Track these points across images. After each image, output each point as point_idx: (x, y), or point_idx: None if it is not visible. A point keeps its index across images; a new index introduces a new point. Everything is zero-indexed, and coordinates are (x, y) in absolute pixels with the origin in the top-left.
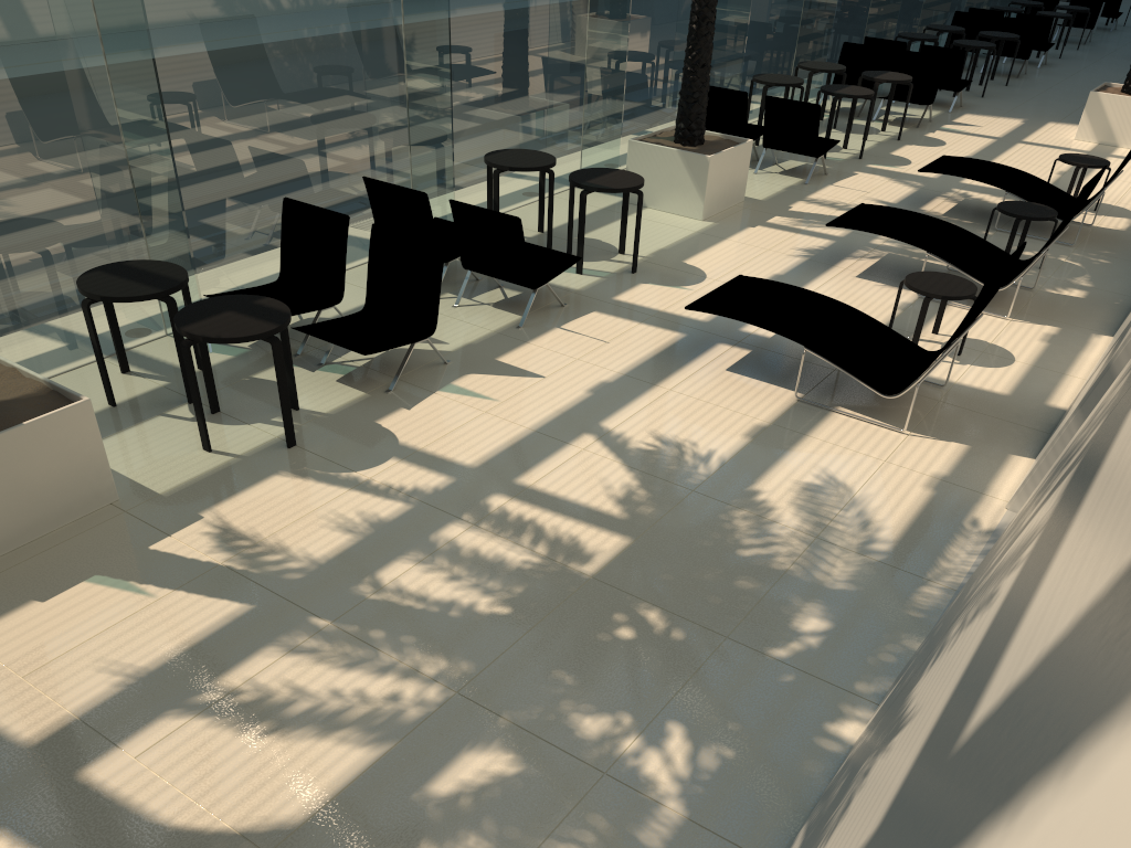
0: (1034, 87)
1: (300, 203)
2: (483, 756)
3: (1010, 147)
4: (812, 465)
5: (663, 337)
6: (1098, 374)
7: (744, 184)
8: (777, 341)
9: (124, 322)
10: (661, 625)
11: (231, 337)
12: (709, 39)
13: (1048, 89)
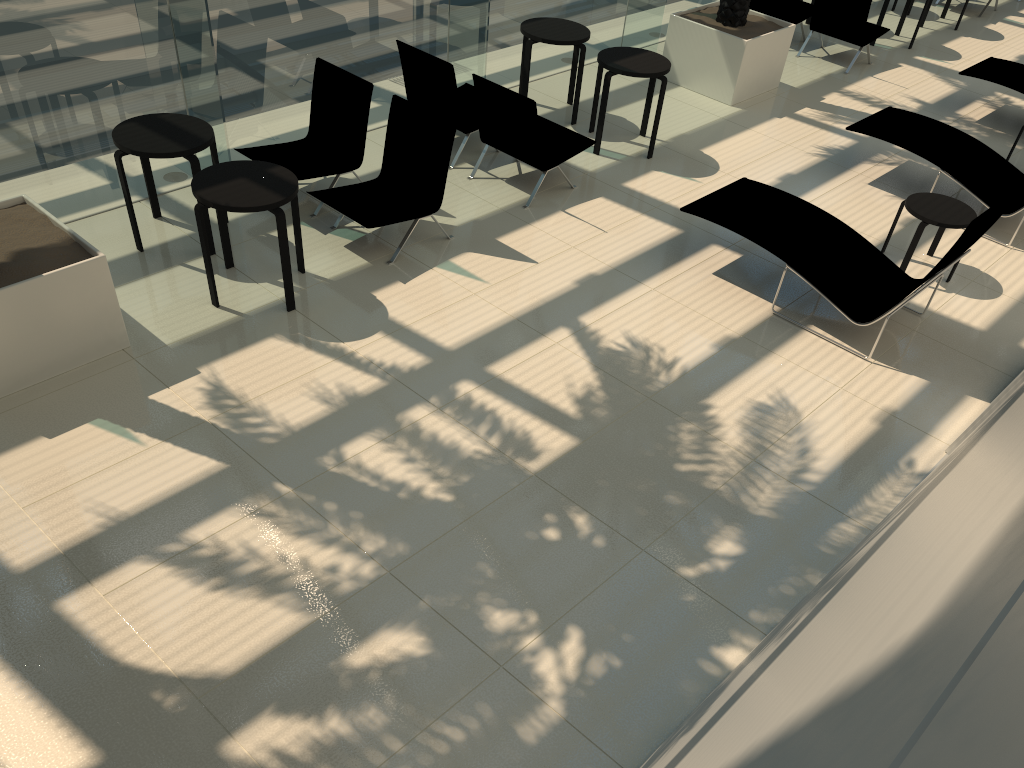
0: None
1: (331, 66)
2: (398, 636)
3: None
4: (769, 384)
5: (660, 232)
6: None
7: (781, 71)
8: None
9: (160, 168)
10: (585, 530)
11: (238, 206)
12: None
13: None
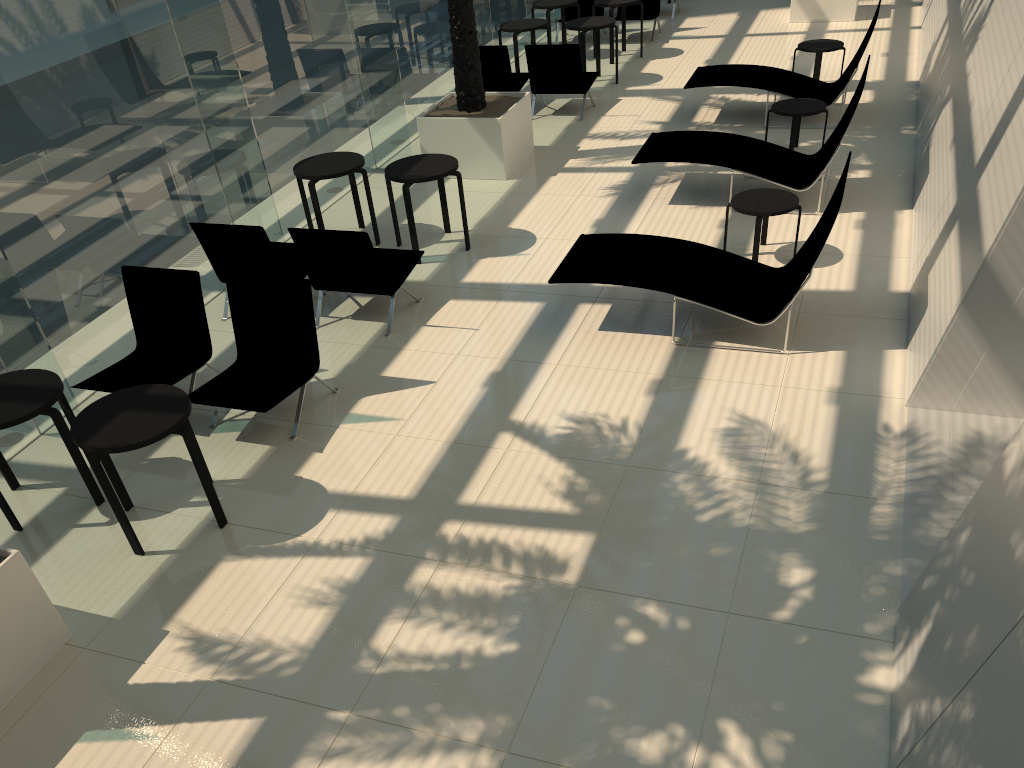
0: None
1: (141, 268)
2: None
3: (739, 42)
4: (720, 408)
5: (526, 310)
6: (967, 268)
7: (532, 135)
8: (630, 288)
9: None
10: (663, 618)
11: (141, 440)
12: (470, 5)
13: None
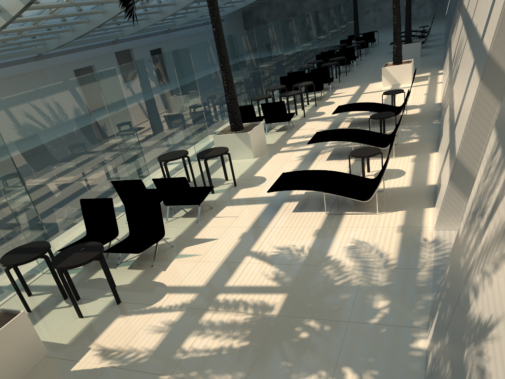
0: (357, 73)
1: (88, 199)
2: None
3: (359, 96)
4: (347, 238)
5: (260, 207)
6: (451, 164)
7: (265, 139)
8: (307, 194)
9: (23, 274)
10: (317, 326)
11: (80, 263)
12: (233, 88)
13: (363, 72)
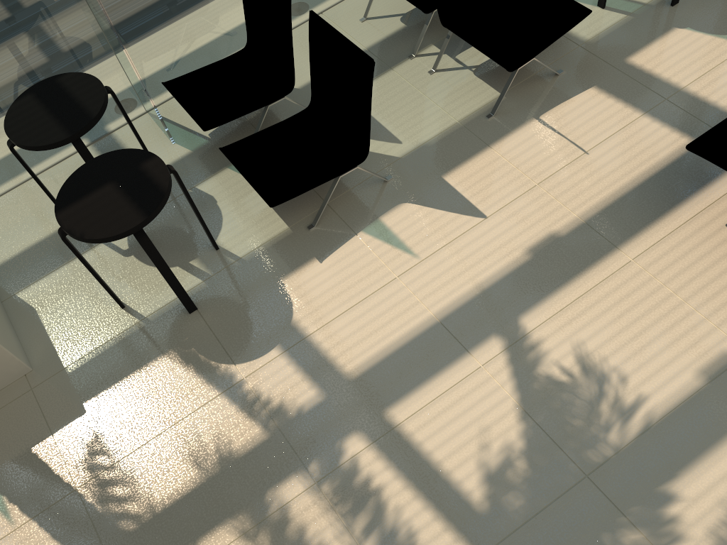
0: None
1: None
2: None
3: None
4: None
5: (663, 146)
6: None
7: None
8: None
9: None
10: None
11: (92, 238)
12: None
13: None
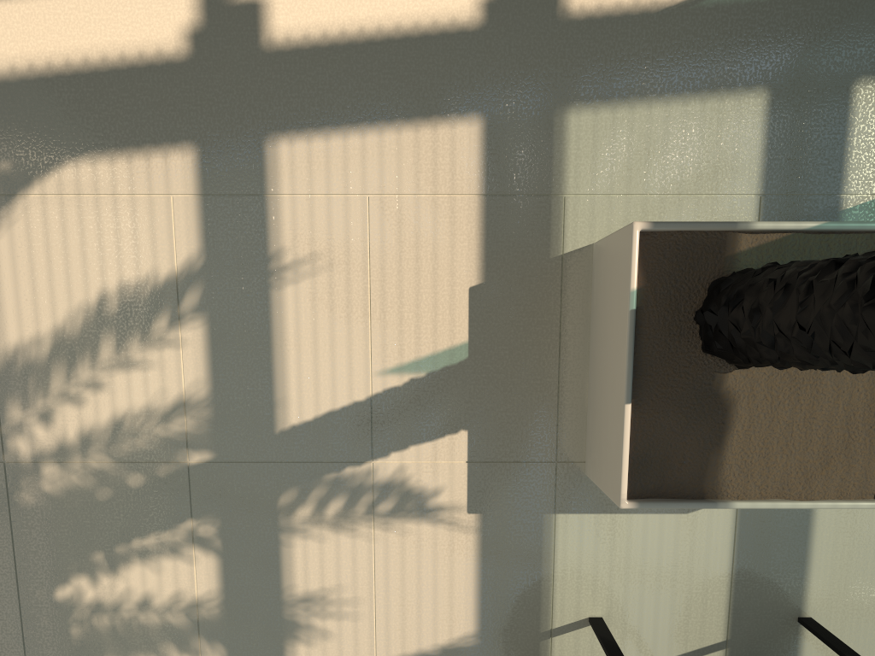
0: None
1: None
2: None
3: None
4: None
5: None
6: None
7: None
8: None
9: None
10: None
11: None
12: None
13: None
